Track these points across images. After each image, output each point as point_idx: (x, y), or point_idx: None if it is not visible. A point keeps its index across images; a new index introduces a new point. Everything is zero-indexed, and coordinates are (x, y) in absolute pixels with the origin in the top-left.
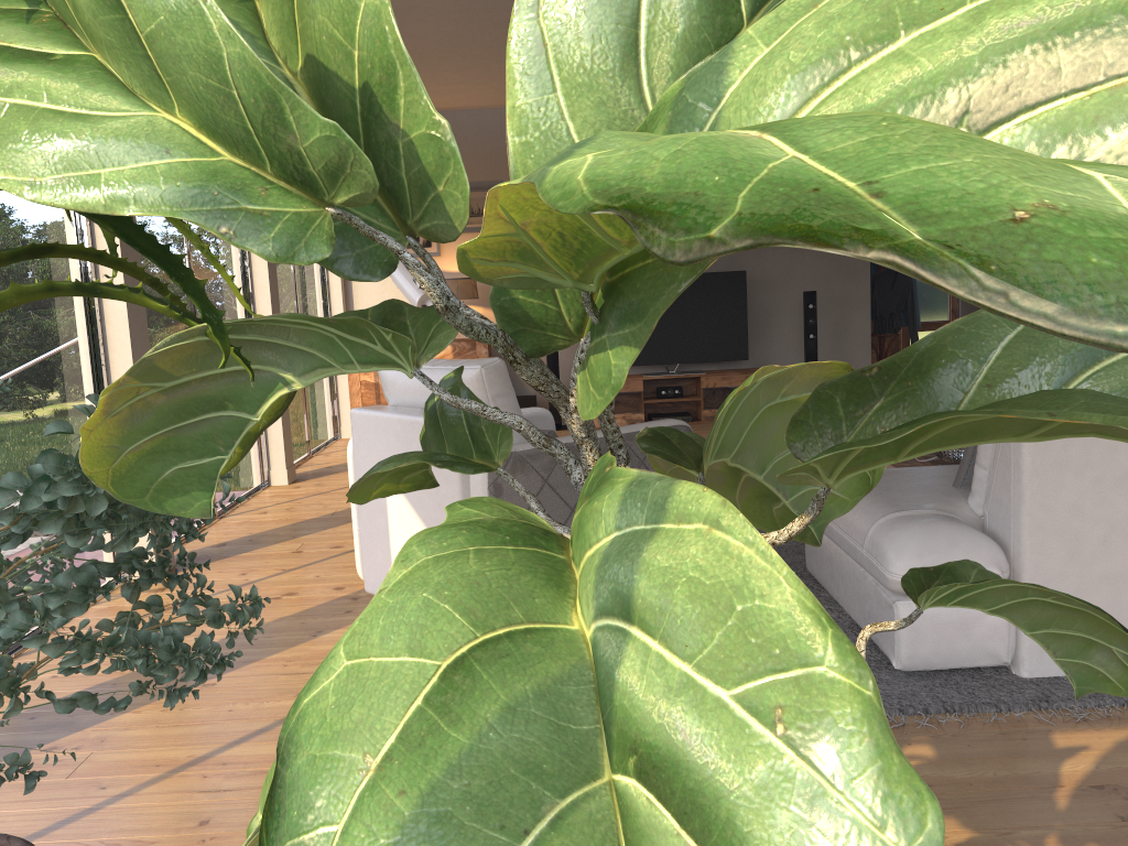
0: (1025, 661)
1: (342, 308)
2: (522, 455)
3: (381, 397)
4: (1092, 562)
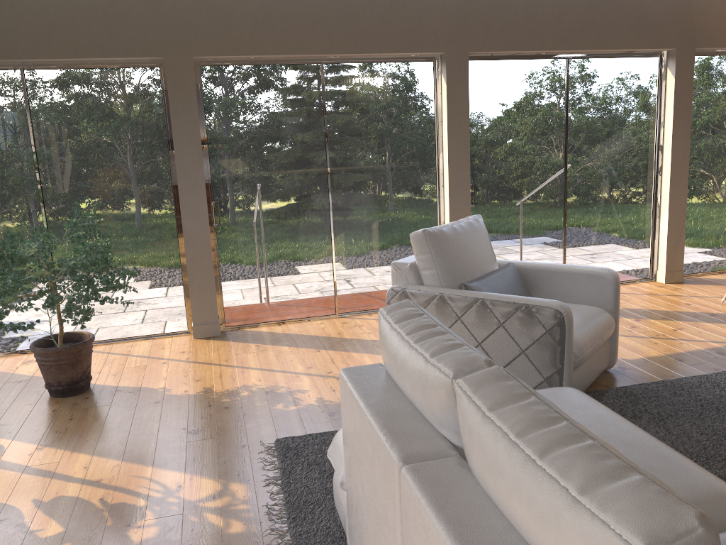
0: None
1: None
2: (407, 292)
3: None
4: (355, 518)
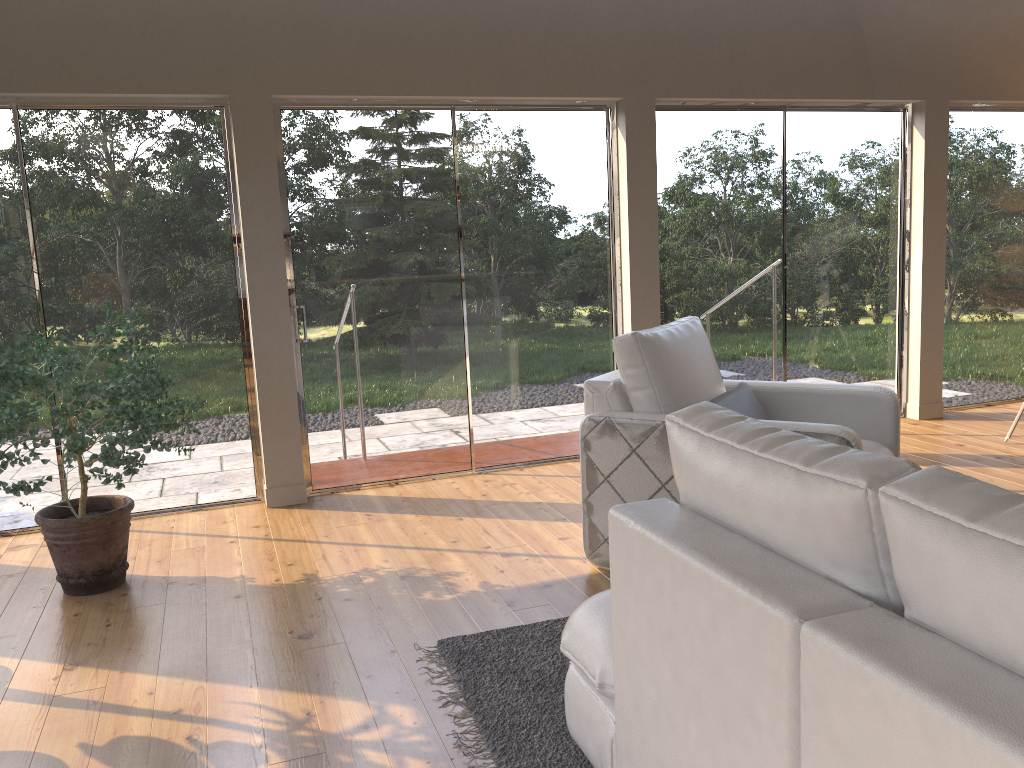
0: None
1: None
2: (613, 422)
3: None
4: (648, 730)
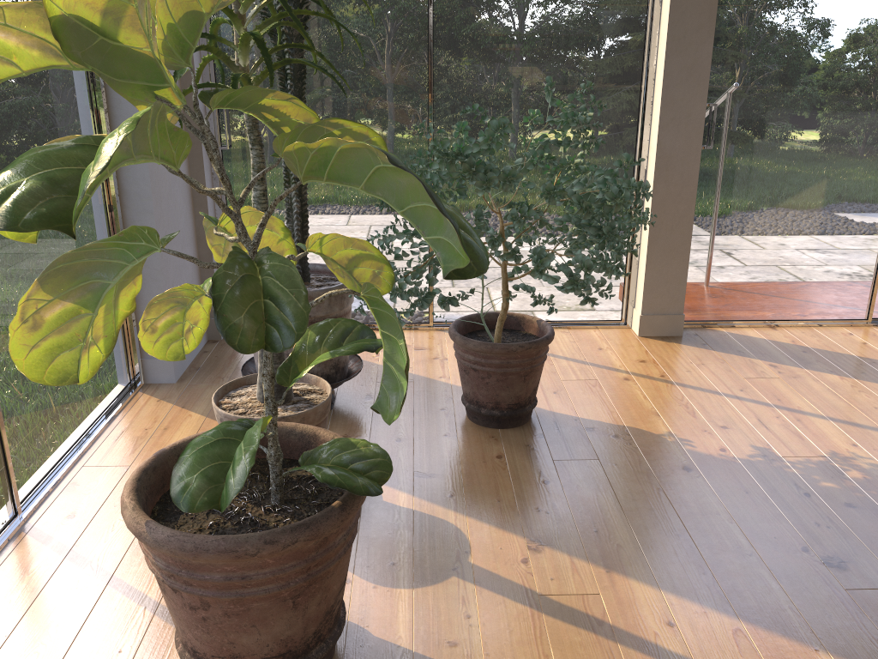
0: None
1: None
2: None
3: None
4: None
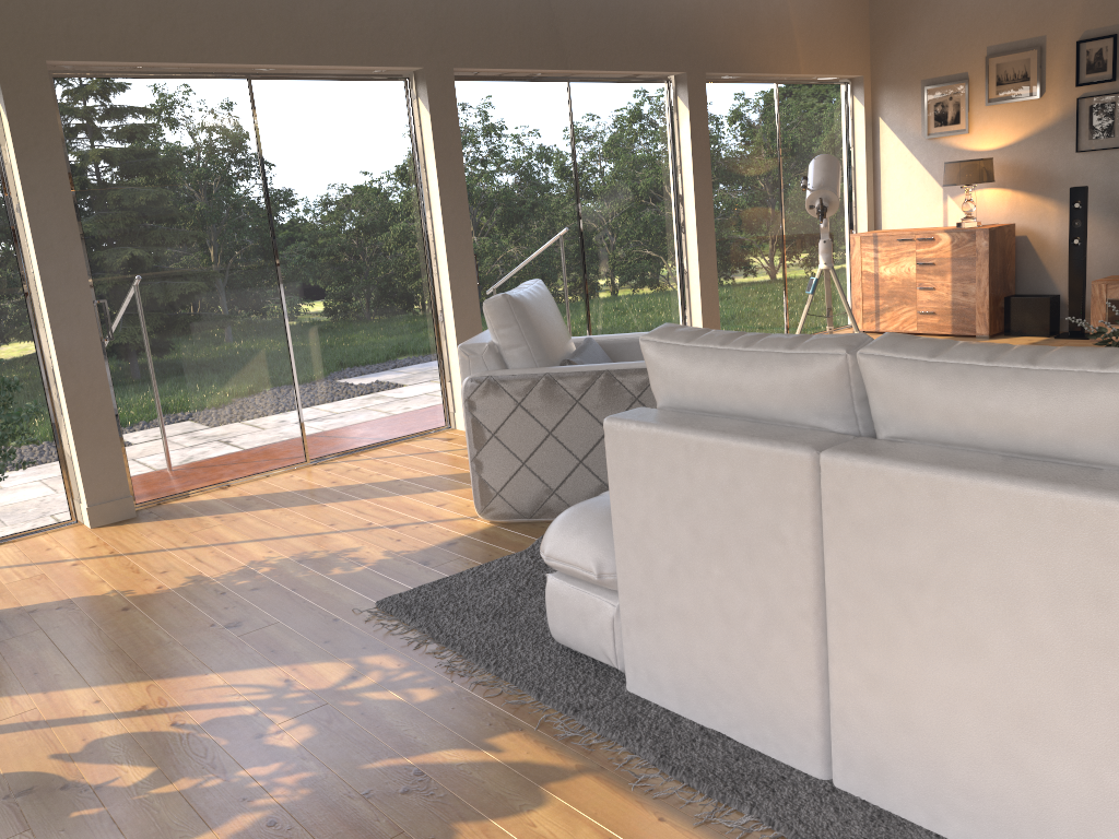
0: (625, 673)
1: (865, 195)
2: (496, 380)
3: (879, 288)
4: (663, 590)
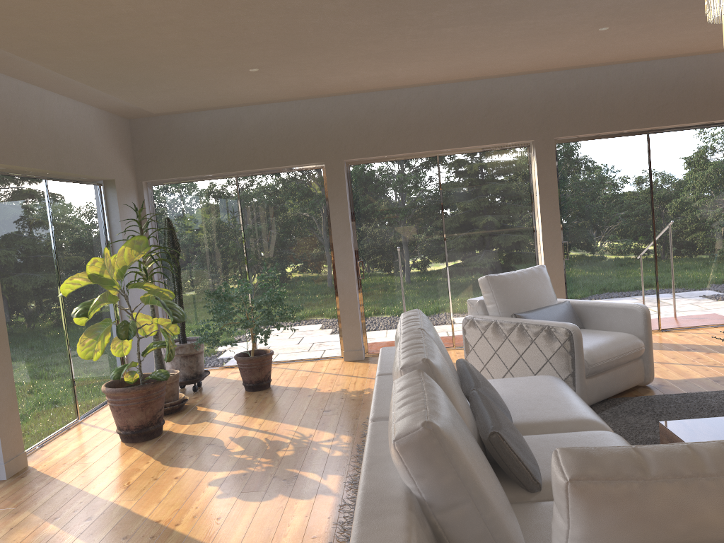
0: None
1: None
2: (474, 320)
3: None
4: None
